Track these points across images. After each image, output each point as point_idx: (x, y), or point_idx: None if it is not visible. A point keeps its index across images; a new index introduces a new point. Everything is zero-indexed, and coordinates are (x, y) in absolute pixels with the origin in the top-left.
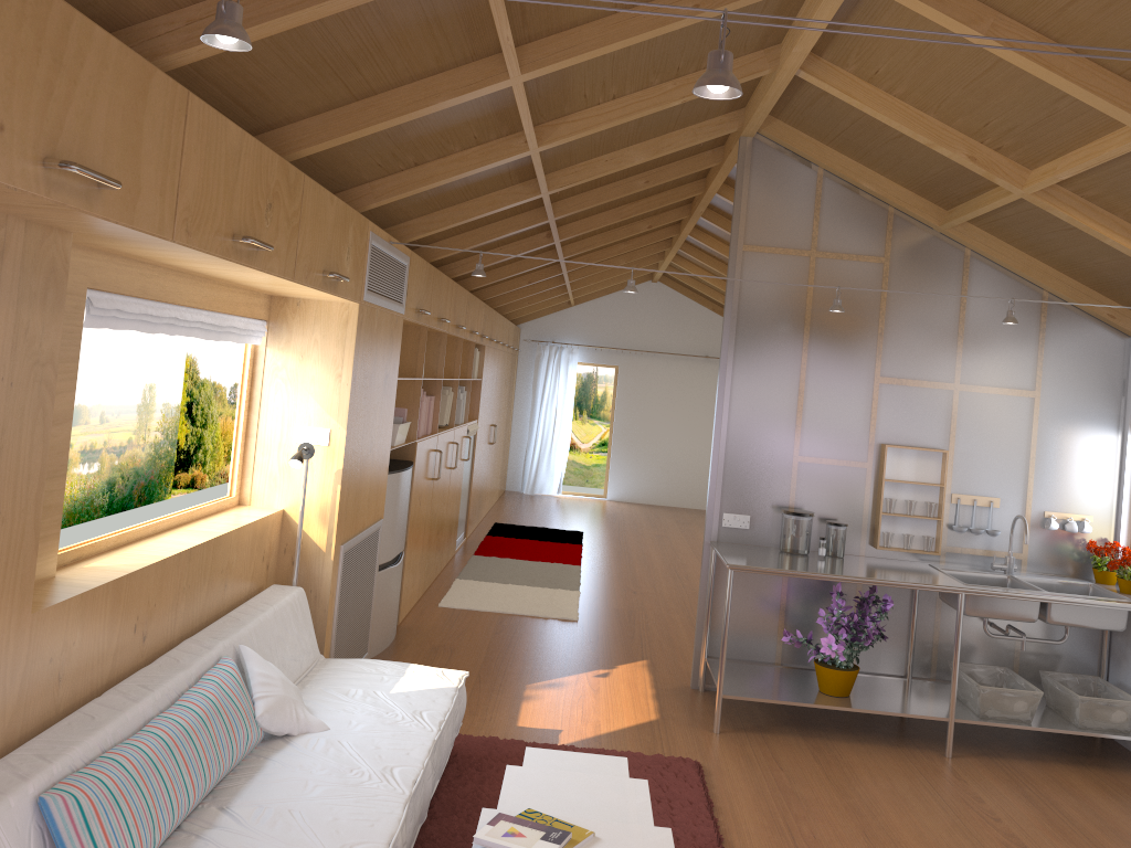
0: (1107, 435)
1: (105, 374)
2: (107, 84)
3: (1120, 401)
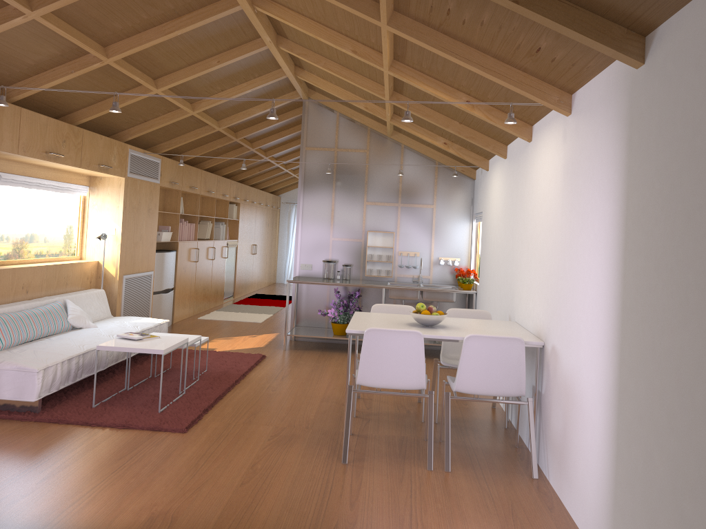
0: (465, 223)
1: (45, 220)
2: None
3: (470, 208)
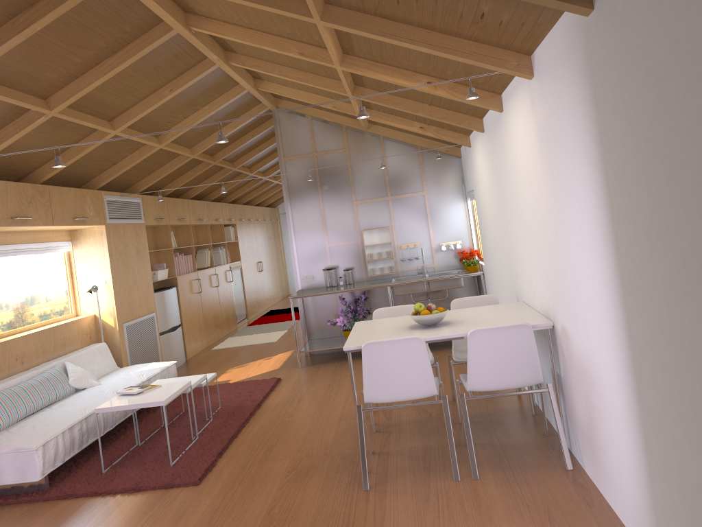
0: (459, 203)
1: (43, 279)
2: None
3: (462, 187)
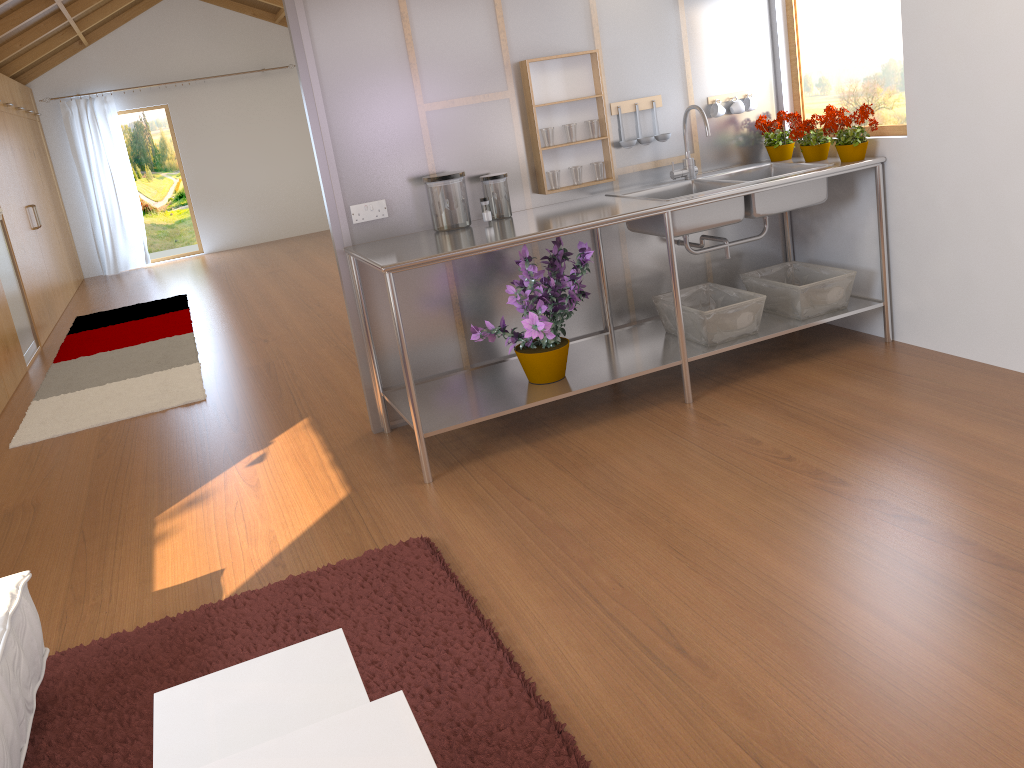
0: None
1: None
2: None
3: None
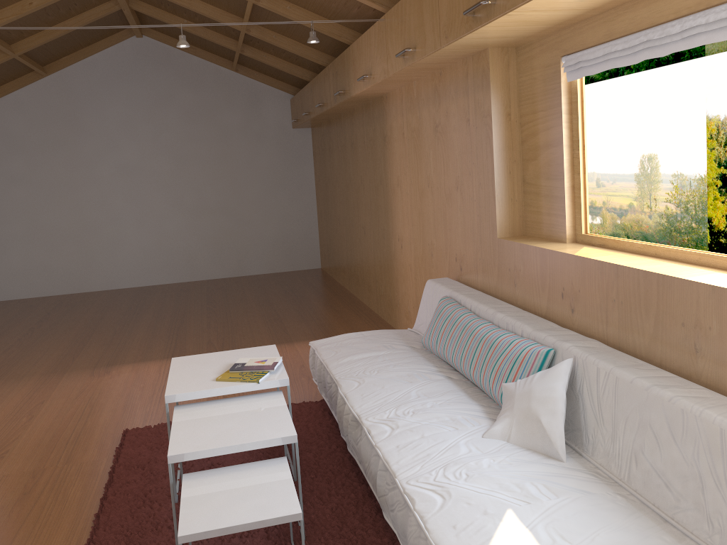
0: None
1: None
2: (412, 10)
3: None
